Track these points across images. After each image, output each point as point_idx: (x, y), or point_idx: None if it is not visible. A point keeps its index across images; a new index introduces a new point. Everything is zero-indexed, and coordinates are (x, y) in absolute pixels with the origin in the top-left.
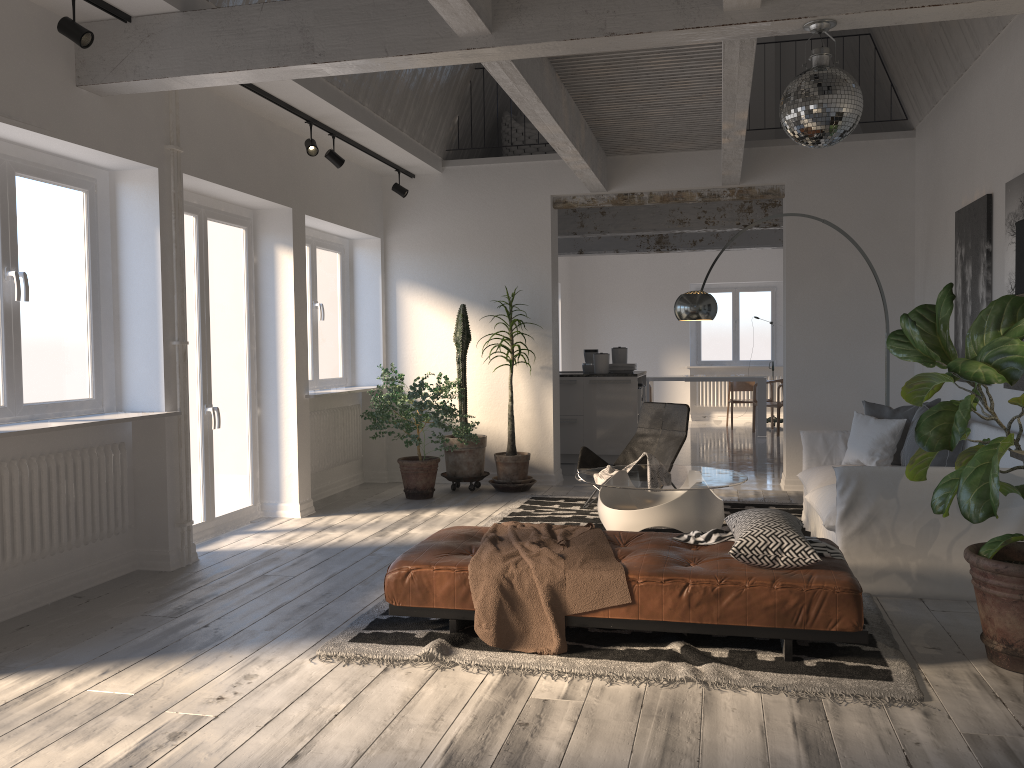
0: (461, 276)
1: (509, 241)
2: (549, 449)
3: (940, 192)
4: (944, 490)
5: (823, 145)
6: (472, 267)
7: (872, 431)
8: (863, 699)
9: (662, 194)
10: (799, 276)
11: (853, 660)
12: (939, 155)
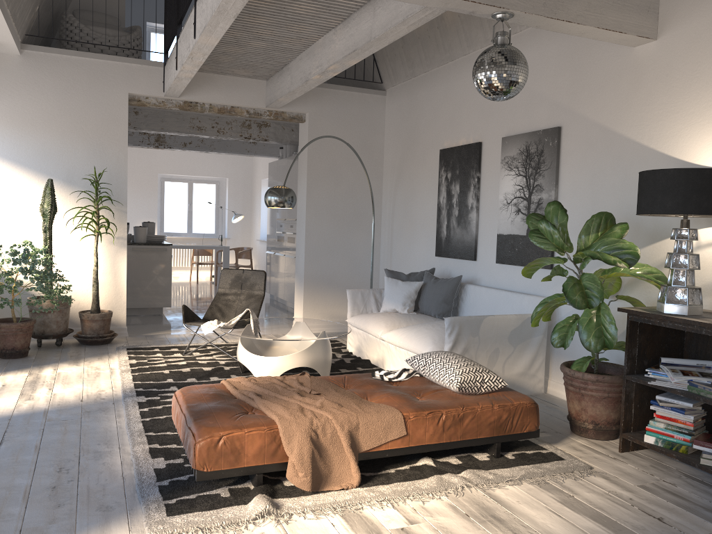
0: (39, 153)
1: (89, 127)
2: (123, 306)
3: (417, 135)
4: (561, 332)
5: (502, 100)
6: (51, 146)
7: (403, 289)
8: (566, 475)
9: (219, 107)
10: (315, 180)
11: (526, 449)
12: (416, 111)
